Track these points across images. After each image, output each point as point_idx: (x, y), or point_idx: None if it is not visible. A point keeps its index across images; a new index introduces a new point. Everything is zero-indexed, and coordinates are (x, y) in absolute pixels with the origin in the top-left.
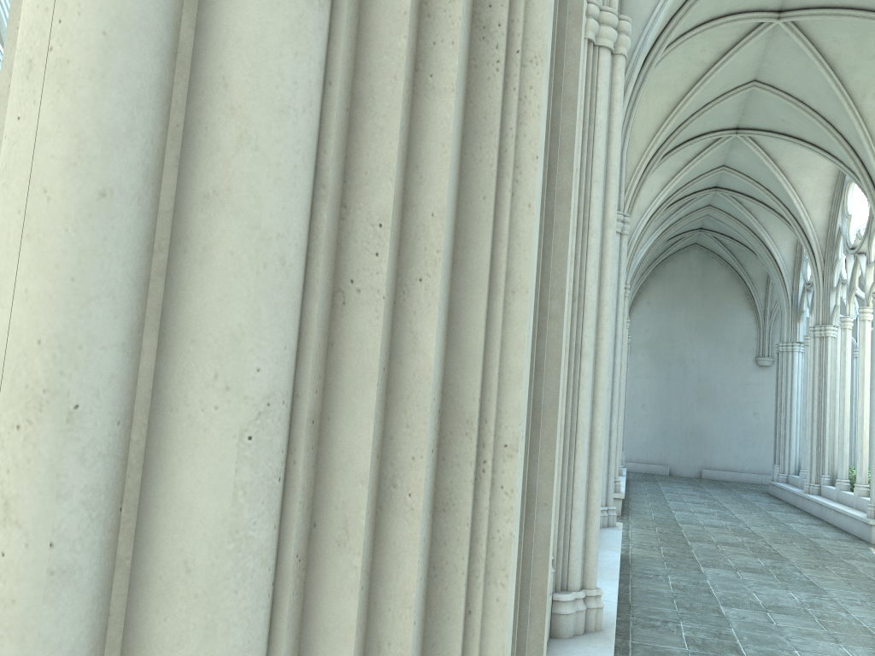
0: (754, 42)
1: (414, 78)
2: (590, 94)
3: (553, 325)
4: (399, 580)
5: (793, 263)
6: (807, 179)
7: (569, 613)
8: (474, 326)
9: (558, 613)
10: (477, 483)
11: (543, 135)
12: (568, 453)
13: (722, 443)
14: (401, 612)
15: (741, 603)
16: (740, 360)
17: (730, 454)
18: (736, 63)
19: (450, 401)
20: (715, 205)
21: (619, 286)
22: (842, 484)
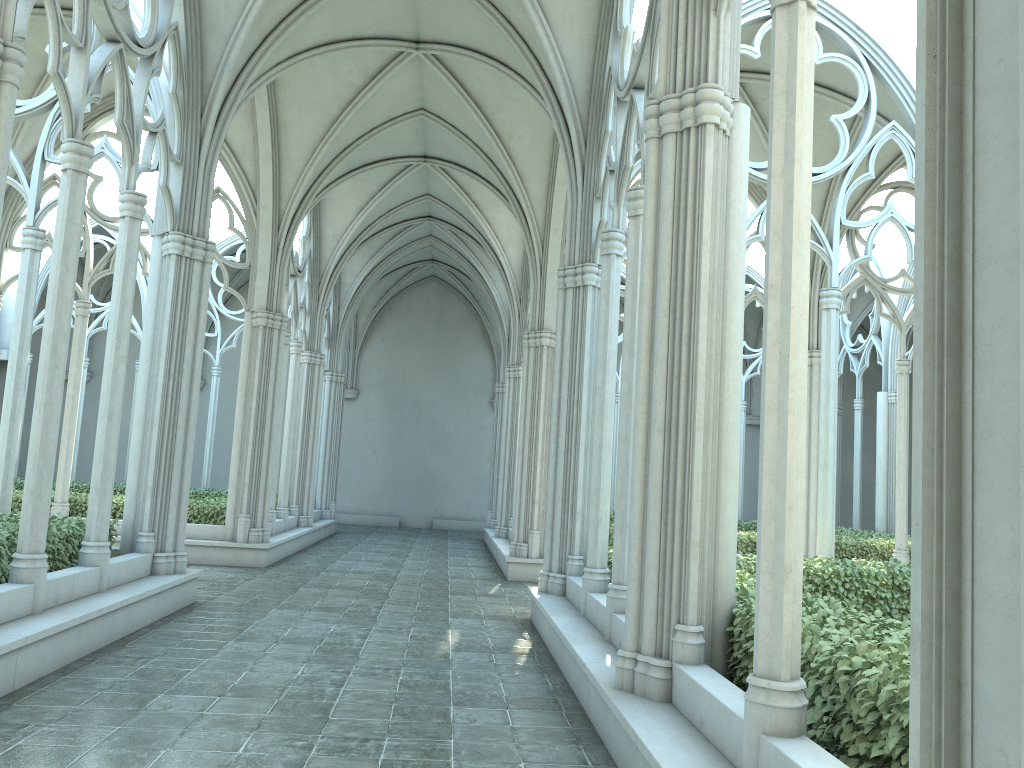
0: (403, 69)
1: None
2: None
3: None
4: None
5: None
6: (501, 215)
7: None
8: None
9: None
10: None
11: None
12: None
13: (455, 491)
14: None
15: (260, 637)
16: (475, 402)
17: (462, 502)
18: (392, 89)
19: None
20: (436, 235)
21: (200, 318)
22: None
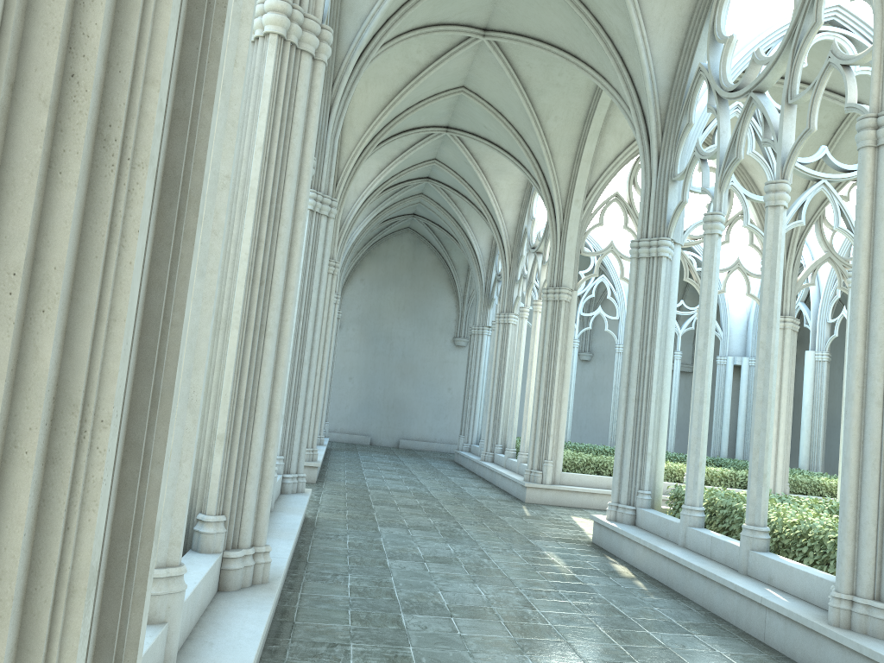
0: (463, 52)
1: (48, 172)
2: (290, 93)
3: (174, 331)
4: (15, 507)
5: (489, 255)
6: (503, 182)
7: (238, 568)
8: (83, 342)
9: (227, 569)
10: (79, 445)
11: (148, 213)
12: (247, 423)
13: (419, 415)
14: (15, 527)
15: (405, 556)
16: (440, 340)
17: (425, 426)
18: (448, 69)
19: (63, 391)
20: (427, 194)
21: (323, 267)
22: (510, 453)
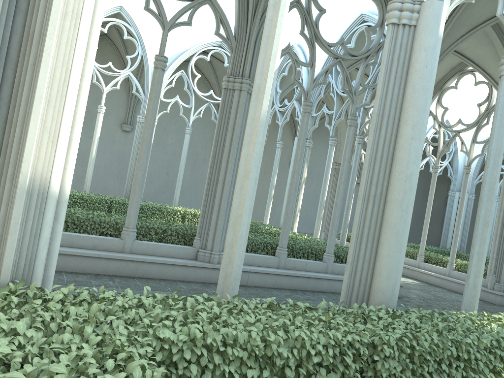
0: None
1: None
2: (231, 104)
3: None
4: None
5: None
6: None
7: (200, 254)
8: None
9: (197, 253)
10: None
11: None
12: (211, 211)
13: None
14: None
15: None
16: None
17: None
18: None
19: None
20: None
21: None
22: None
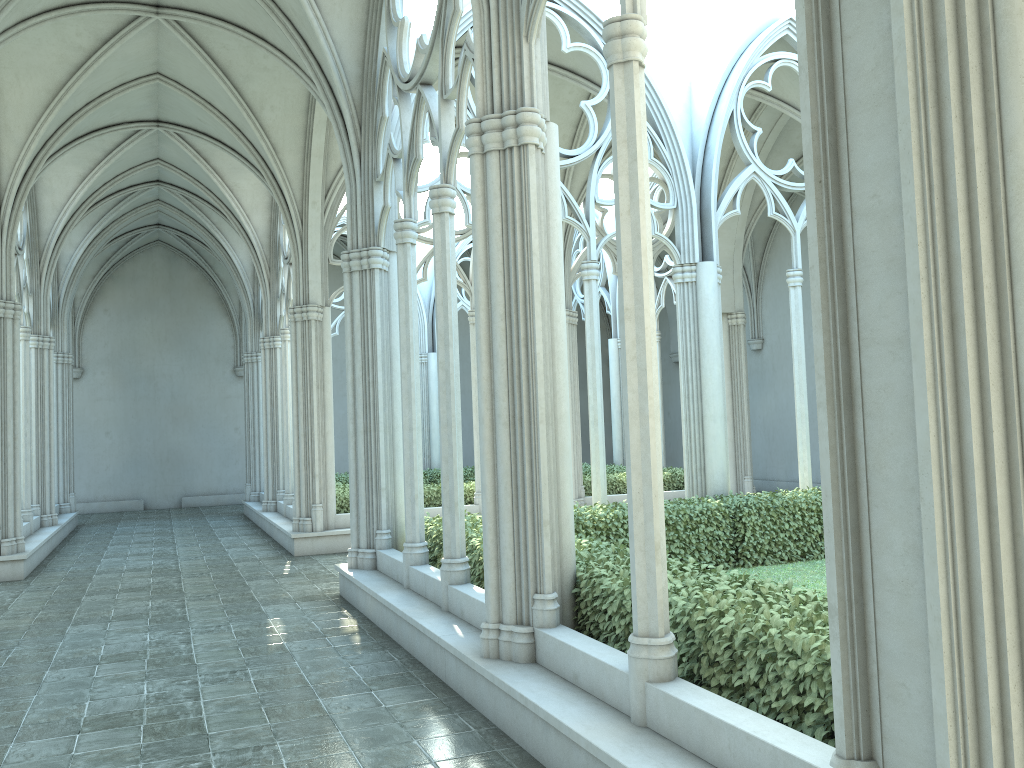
0: (139, 33)
1: None
2: None
3: None
4: None
5: (253, 267)
6: (244, 182)
7: None
8: None
9: None
10: None
11: None
12: None
13: (203, 465)
14: None
15: (77, 661)
16: (218, 372)
17: (212, 476)
18: (127, 53)
19: None
20: (165, 200)
21: None
22: (289, 498)
